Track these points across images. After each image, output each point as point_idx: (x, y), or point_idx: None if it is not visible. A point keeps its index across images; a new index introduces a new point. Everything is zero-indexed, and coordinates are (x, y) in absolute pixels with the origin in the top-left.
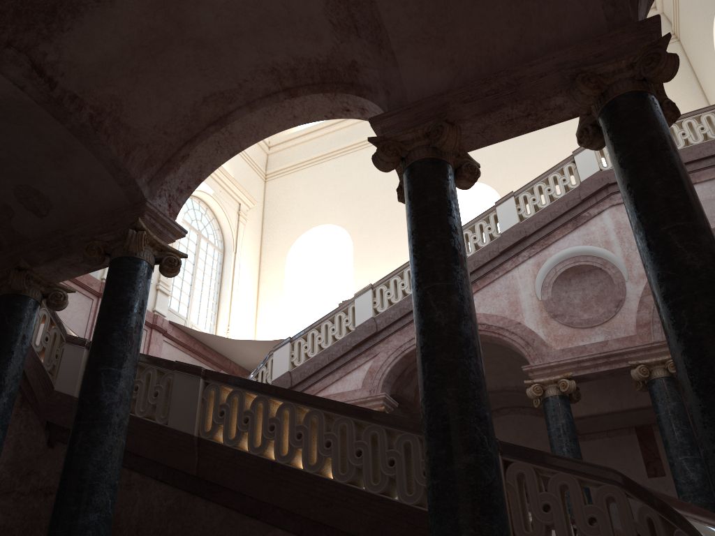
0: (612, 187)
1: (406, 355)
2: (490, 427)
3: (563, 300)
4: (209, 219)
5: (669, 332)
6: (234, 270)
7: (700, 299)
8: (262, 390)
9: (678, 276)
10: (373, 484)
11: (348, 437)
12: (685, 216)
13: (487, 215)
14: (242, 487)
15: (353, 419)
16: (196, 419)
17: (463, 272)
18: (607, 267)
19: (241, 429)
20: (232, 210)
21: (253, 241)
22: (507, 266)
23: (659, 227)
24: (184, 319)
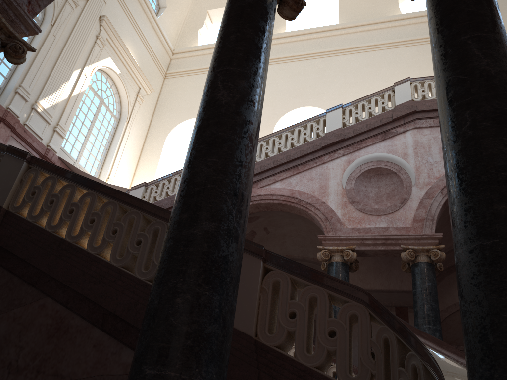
0: (418, 114)
1: None
2: (243, 206)
3: (361, 192)
4: (113, 93)
5: (448, 135)
6: (124, 135)
7: (488, 101)
8: (73, 179)
9: (469, 79)
10: (143, 271)
11: (133, 228)
12: (488, 29)
13: (319, 118)
14: (28, 256)
15: (143, 213)
16: (9, 194)
17: (260, 67)
18: (400, 173)
19: (45, 209)
20: (132, 91)
21: (145, 119)
22: (325, 159)
23: (460, 36)
24: (74, 160)
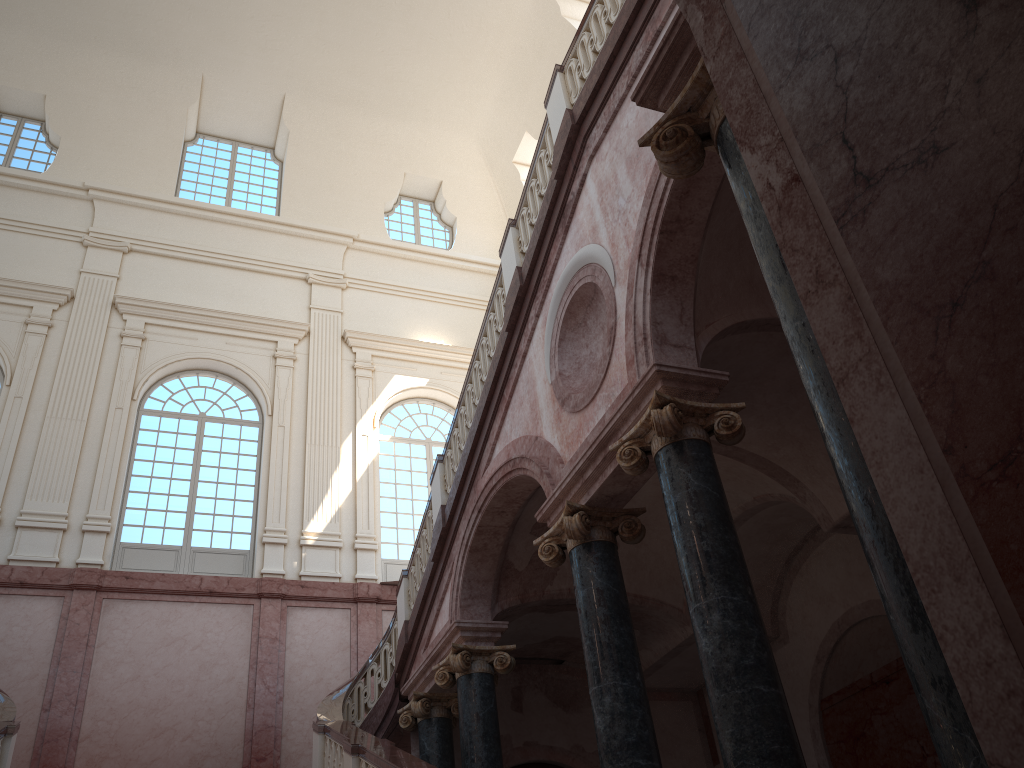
0: (583, 126)
1: (474, 548)
2: None
3: (584, 364)
4: (449, 413)
5: None
6: None
7: None
8: None
9: None
10: None
11: None
12: None
13: (501, 275)
14: None
15: None
16: None
17: None
18: (596, 276)
19: None
20: None
21: None
22: (522, 347)
23: None
24: None
